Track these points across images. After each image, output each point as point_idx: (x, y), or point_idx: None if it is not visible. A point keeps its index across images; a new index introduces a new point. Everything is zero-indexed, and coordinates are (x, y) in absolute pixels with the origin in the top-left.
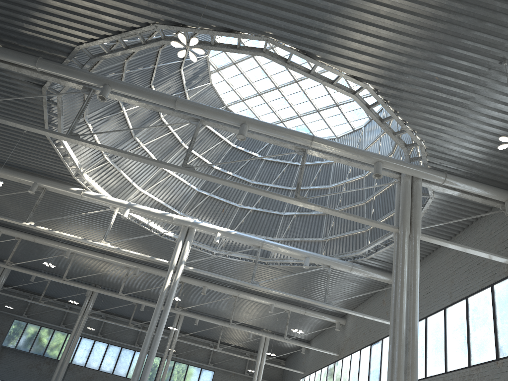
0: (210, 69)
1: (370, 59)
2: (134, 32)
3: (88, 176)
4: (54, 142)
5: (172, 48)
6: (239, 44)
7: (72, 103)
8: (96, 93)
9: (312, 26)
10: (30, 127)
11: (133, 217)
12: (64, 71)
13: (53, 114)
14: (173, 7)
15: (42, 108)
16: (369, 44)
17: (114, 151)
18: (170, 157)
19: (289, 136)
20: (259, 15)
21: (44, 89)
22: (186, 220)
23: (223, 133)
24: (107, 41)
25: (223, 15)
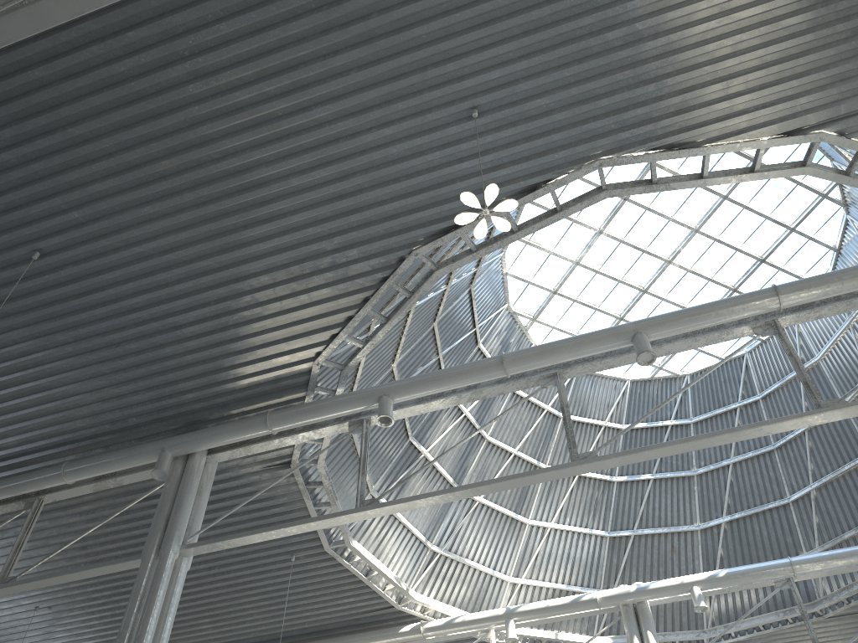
0: (521, 323)
1: (799, 83)
2: (387, 286)
3: (418, 594)
4: (343, 556)
5: (451, 315)
6: (558, 204)
7: (343, 474)
8: (373, 423)
9: (662, 93)
10: (296, 526)
11: (526, 637)
12: (312, 411)
13: (322, 504)
14: (428, 207)
15: (304, 502)
16: (781, 60)
17: (444, 495)
18: (533, 497)
19: (730, 310)
20: (566, 131)
21: (294, 465)
22: (621, 591)
23: (597, 415)
24: (354, 325)
25: (509, 169)
